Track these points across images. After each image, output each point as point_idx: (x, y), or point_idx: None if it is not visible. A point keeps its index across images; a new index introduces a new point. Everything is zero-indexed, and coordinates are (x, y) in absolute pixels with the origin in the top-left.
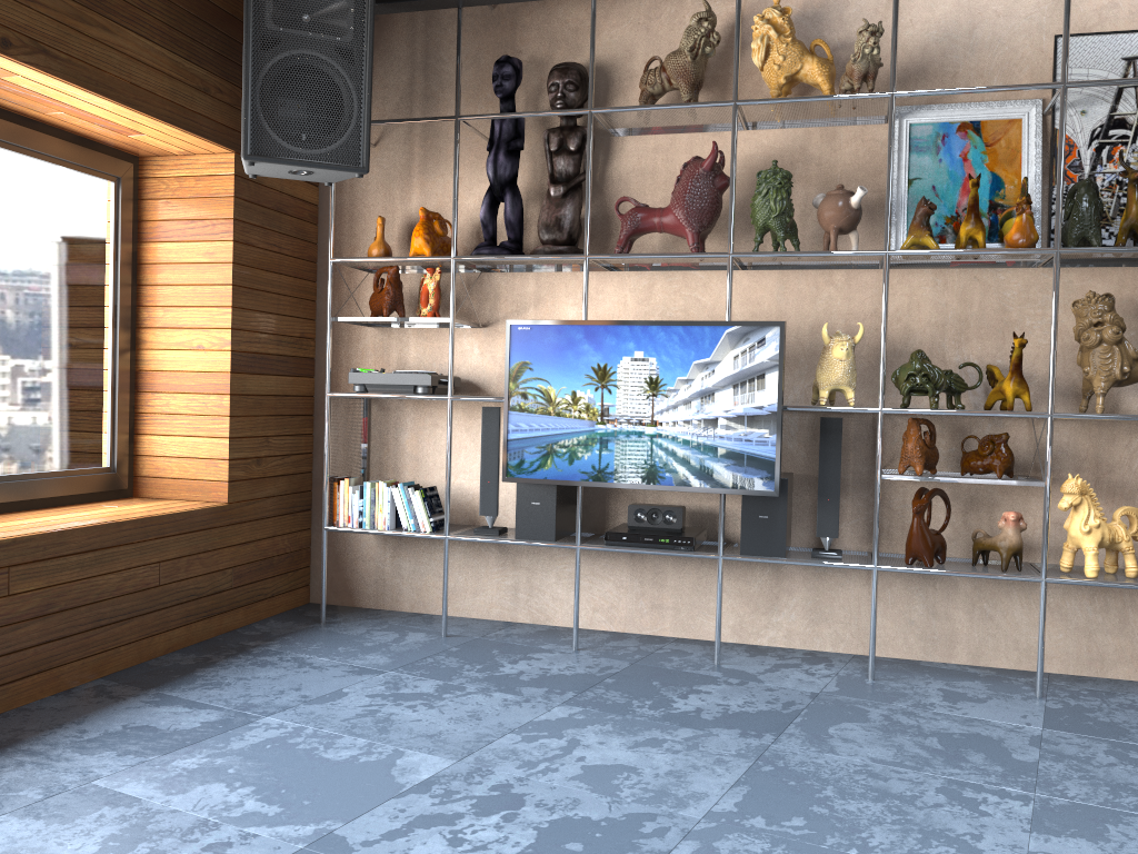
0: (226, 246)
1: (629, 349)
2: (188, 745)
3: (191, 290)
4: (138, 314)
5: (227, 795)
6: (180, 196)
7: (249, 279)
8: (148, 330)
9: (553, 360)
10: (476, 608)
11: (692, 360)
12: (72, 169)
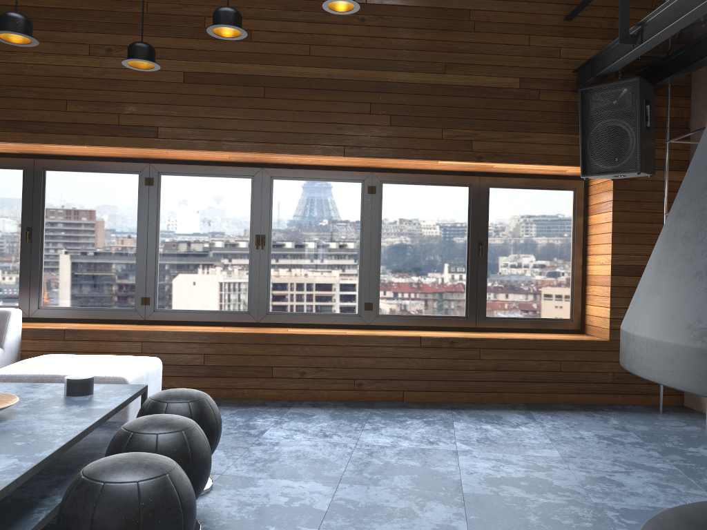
0: (609, 214)
1: None
2: (497, 424)
3: (600, 236)
4: (586, 248)
5: (473, 435)
6: (598, 192)
7: (625, 228)
8: (589, 256)
9: None
10: None
11: None
12: (548, 190)
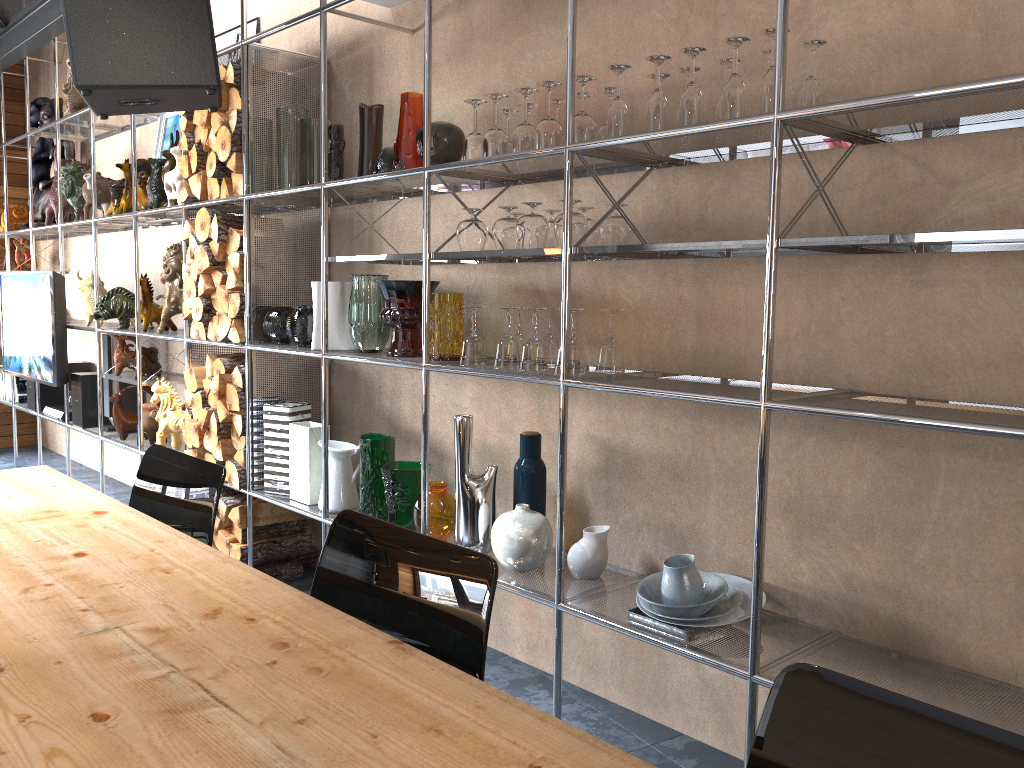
0: None
1: (22, 290)
2: None
3: None
4: None
5: None
6: None
7: None
8: None
9: (9, 297)
10: (73, 454)
11: (34, 297)
12: None
